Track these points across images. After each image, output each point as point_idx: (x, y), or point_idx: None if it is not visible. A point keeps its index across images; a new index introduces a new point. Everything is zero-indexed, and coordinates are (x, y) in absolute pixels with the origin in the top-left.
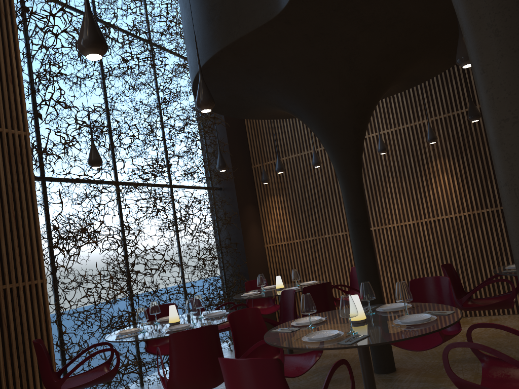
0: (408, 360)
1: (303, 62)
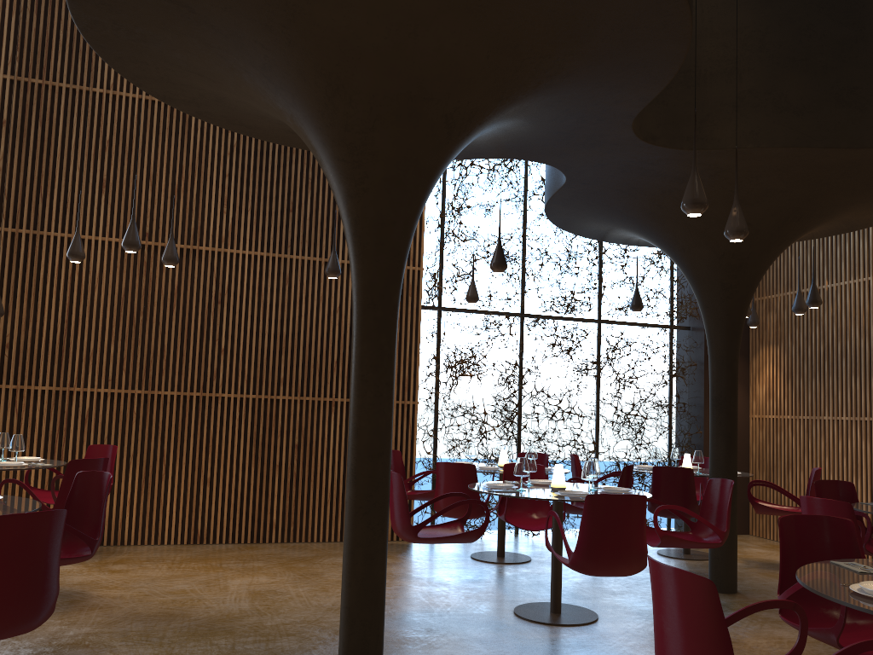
0: (772, 593)
1: (639, 211)
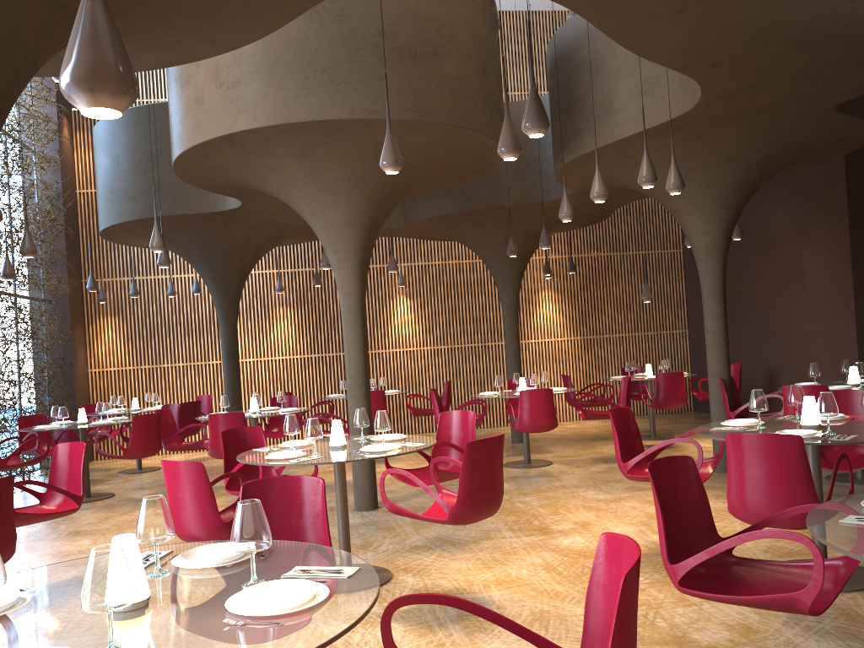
0: None
1: (216, 232)
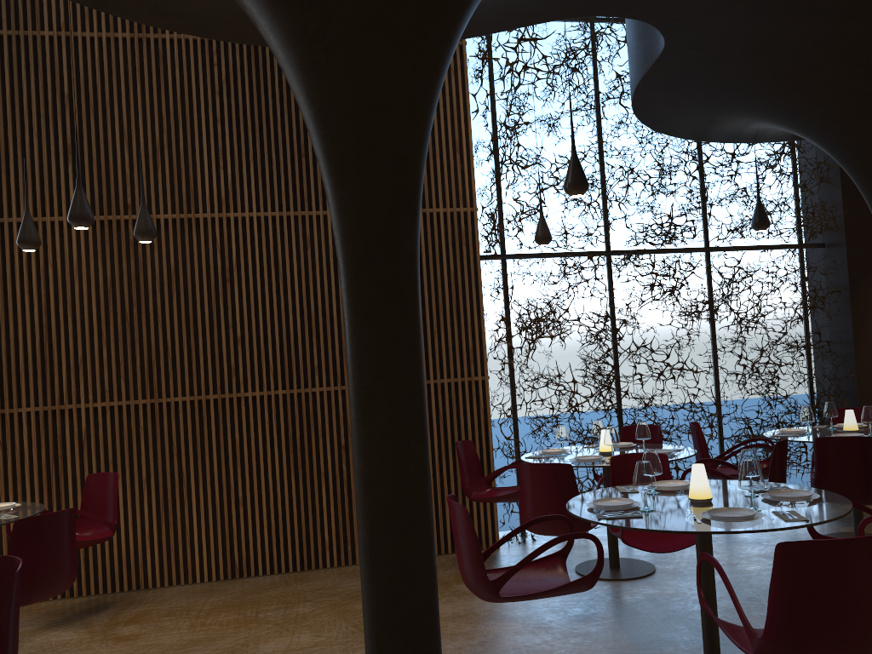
0: None
1: (774, 80)
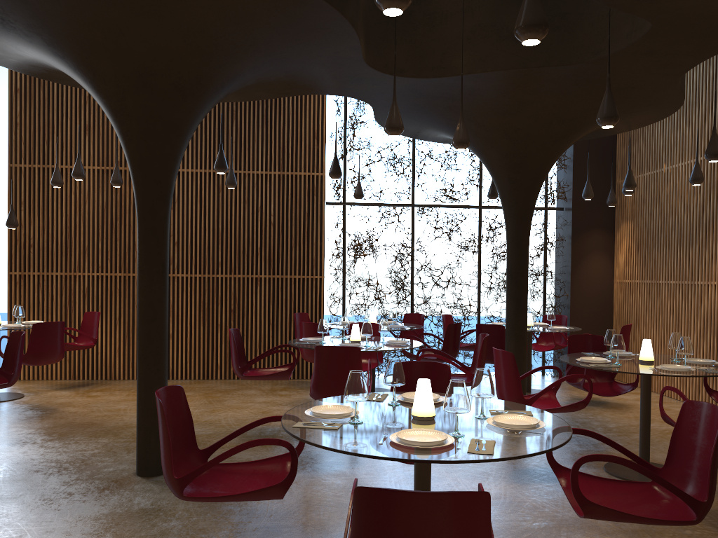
0: None
1: (440, 123)
